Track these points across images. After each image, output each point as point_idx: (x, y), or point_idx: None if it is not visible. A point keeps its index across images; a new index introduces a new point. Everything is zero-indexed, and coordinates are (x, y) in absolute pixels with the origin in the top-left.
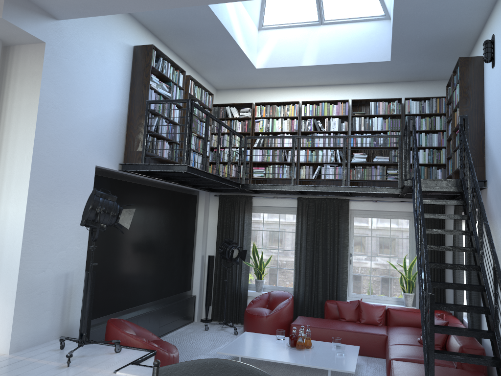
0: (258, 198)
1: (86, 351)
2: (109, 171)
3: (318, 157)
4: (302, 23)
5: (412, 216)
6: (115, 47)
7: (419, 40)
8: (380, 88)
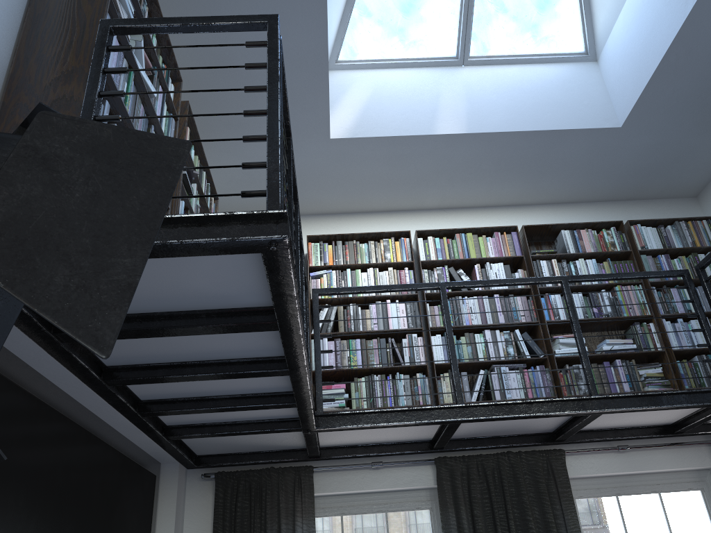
0: (327, 471)
1: None
2: None
3: (477, 350)
4: (422, 60)
5: (705, 481)
6: None
7: None
8: (562, 212)
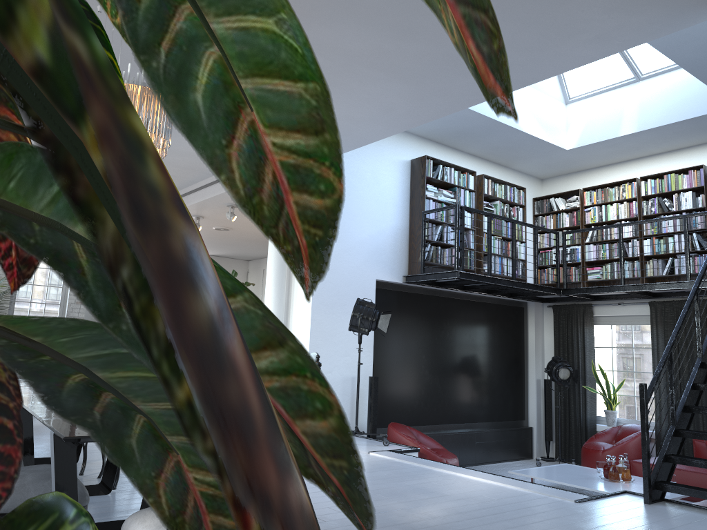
0: (600, 306)
1: (362, 442)
2: (395, 284)
3: (668, 247)
4: (615, 85)
5: None
6: (389, 166)
7: None
8: None
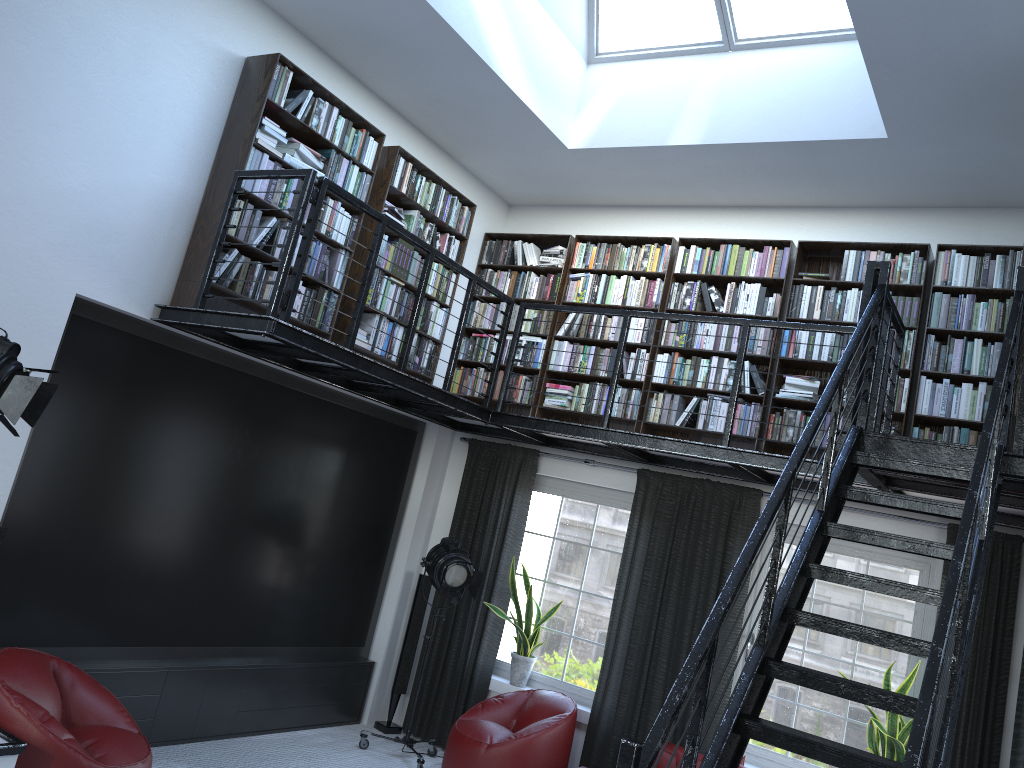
0: (554, 458)
1: None
2: (134, 319)
3: (698, 376)
4: (684, 47)
5: (929, 563)
6: (186, 48)
7: (943, 71)
8: (885, 220)
